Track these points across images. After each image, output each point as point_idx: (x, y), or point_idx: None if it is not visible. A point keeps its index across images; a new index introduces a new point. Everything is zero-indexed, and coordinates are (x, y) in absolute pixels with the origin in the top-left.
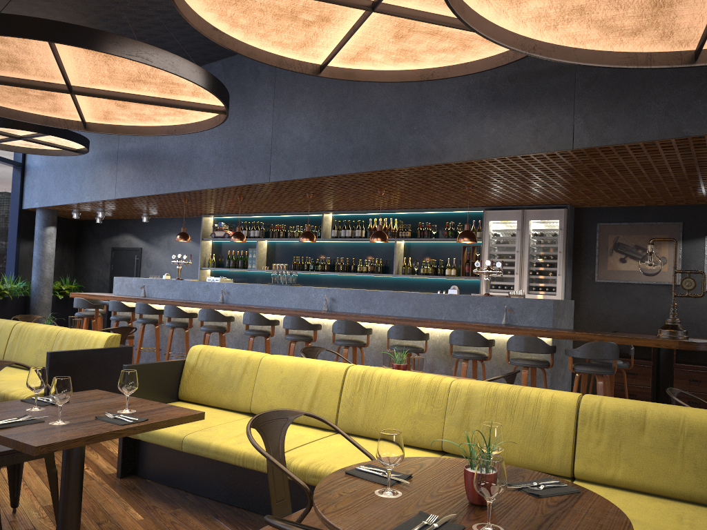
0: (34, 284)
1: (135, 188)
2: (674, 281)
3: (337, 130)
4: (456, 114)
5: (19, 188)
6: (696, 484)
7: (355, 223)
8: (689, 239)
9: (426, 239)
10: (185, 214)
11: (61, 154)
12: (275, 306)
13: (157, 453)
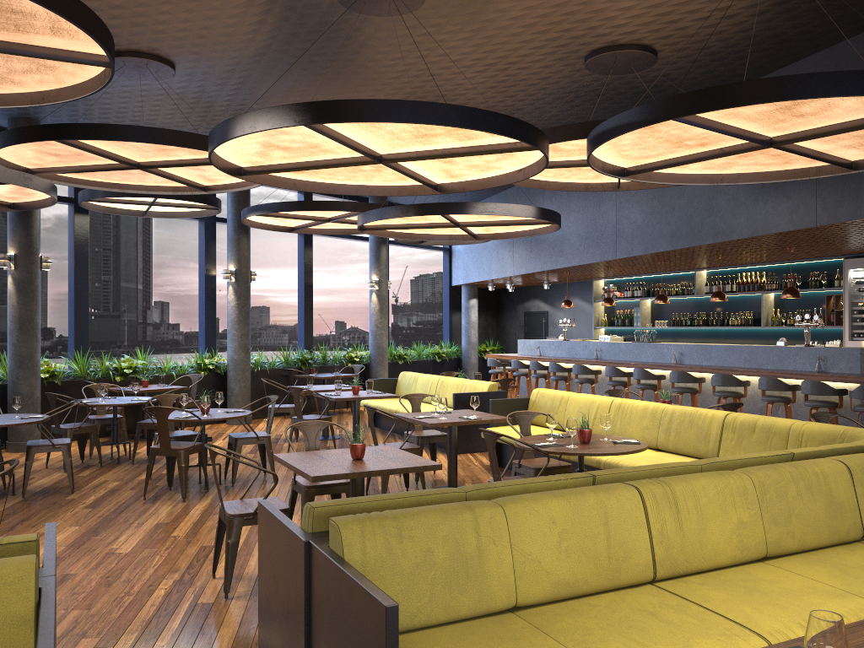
0: (463, 348)
1: (526, 266)
2: None
3: (660, 215)
4: (738, 199)
5: (448, 269)
6: None
7: (727, 278)
8: None
9: None
10: (578, 279)
11: (473, 243)
12: (637, 360)
13: (510, 452)
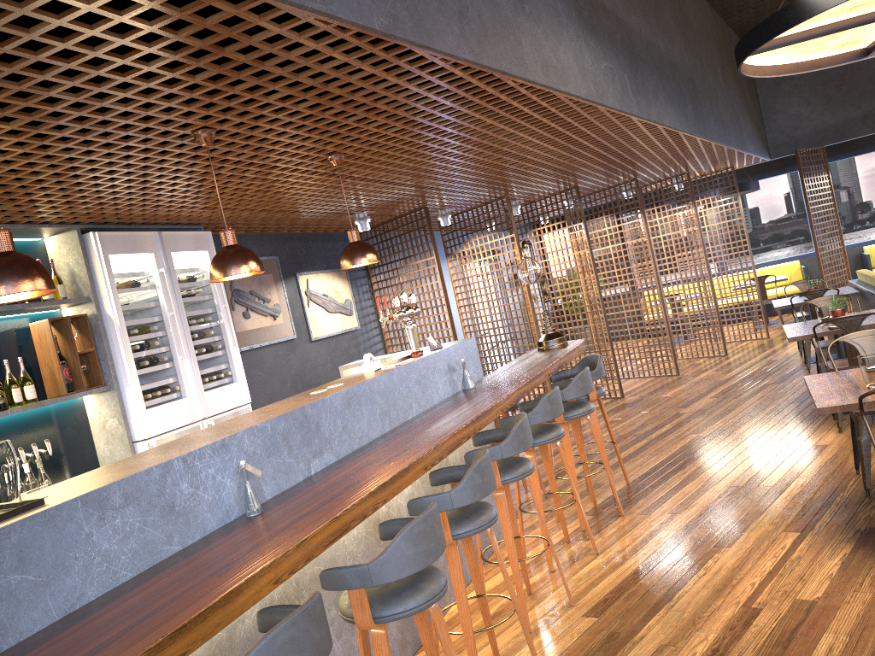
0: None
1: None
2: (541, 287)
3: None
4: (557, 14)
5: None
6: None
7: None
8: (285, 278)
9: None
10: None
11: None
12: (41, 625)
13: None
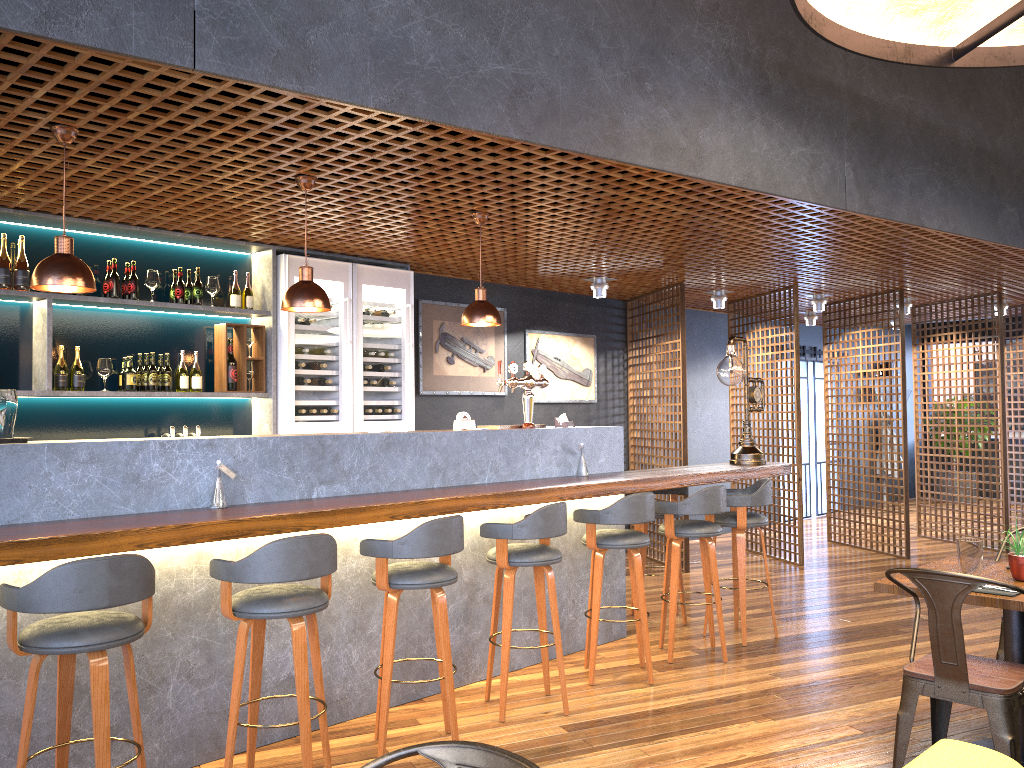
0: None
1: None
2: (748, 392)
3: (466, 8)
4: (714, 92)
5: None
6: None
7: None
8: (511, 332)
9: (141, 303)
10: None
11: None
12: None
13: None
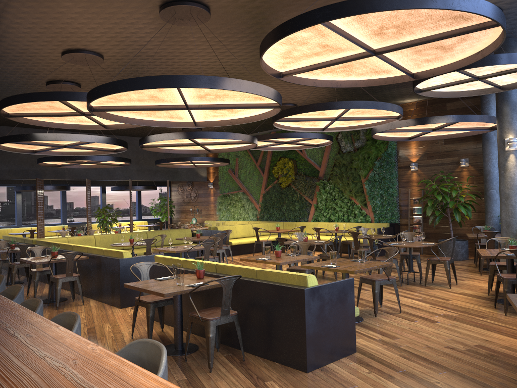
0: None
1: None
2: None
3: None
4: None
5: None
6: None
7: None
8: None
9: None
10: None
11: None
12: None
13: None
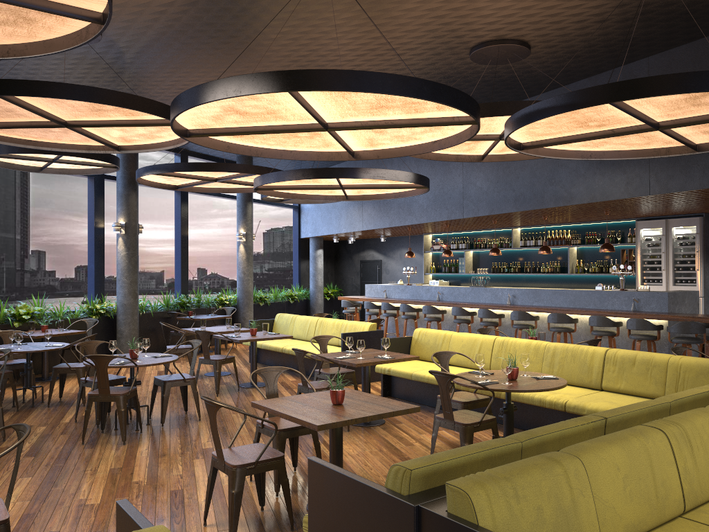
0: (311, 291)
1: (375, 223)
2: None
3: (504, 183)
4: (577, 172)
5: (297, 224)
6: (655, 390)
7: (538, 235)
8: None
9: (592, 245)
10: (410, 234)
11: (326, 202)
12: (475, 301)
13: (400, 384)
